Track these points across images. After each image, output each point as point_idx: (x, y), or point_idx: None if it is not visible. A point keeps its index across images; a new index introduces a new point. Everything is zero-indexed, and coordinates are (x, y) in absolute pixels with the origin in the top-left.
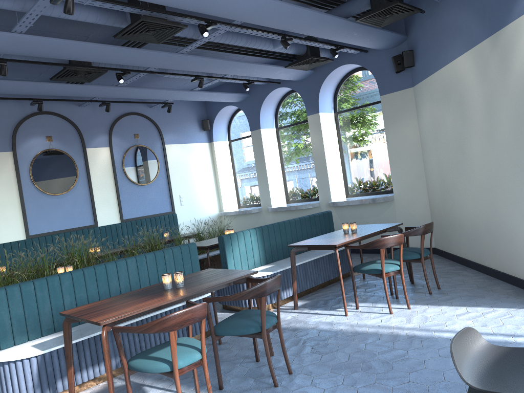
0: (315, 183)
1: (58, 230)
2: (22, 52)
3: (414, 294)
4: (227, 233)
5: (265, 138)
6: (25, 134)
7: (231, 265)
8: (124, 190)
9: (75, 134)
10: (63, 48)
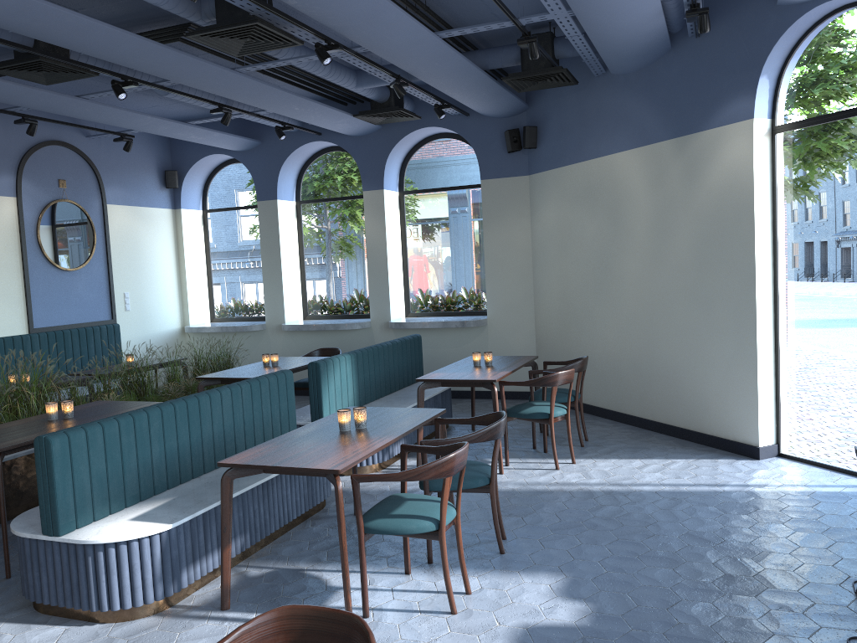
0: (357, 293)
1: None
2: (14, 26)
3: (562, 447)
4: (267, 359)
5: (282, 216)
6: None
7: (326, 406)
8: (37, 277)
9: None
10: (85, 32)
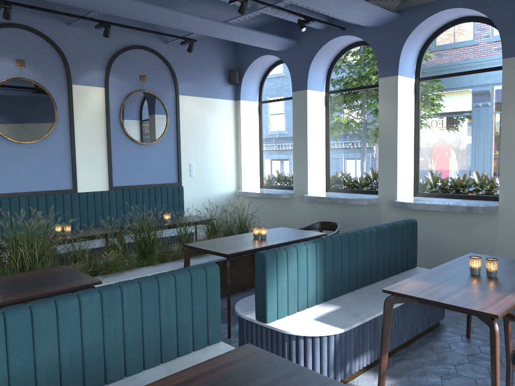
0: (371, 171)
1: (20, 192)
2: None
3: None
4: (256, 231)
5: (311, 103)
6: None
7: (271, 304)
8: (118, 148)
9: (59, 63)
10: None
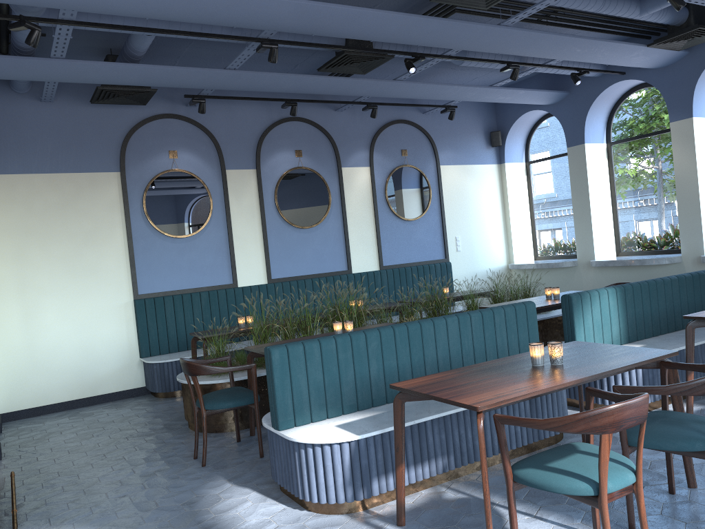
0: (671, 228)
1: (304, 275)
2: (303, 28)
3: None
4: (549, 292)
5: (591, 158)
6: (271, 147)
7: (580, 339)
8: (385, 226)
9: (329, 149)
10: (355, 20)
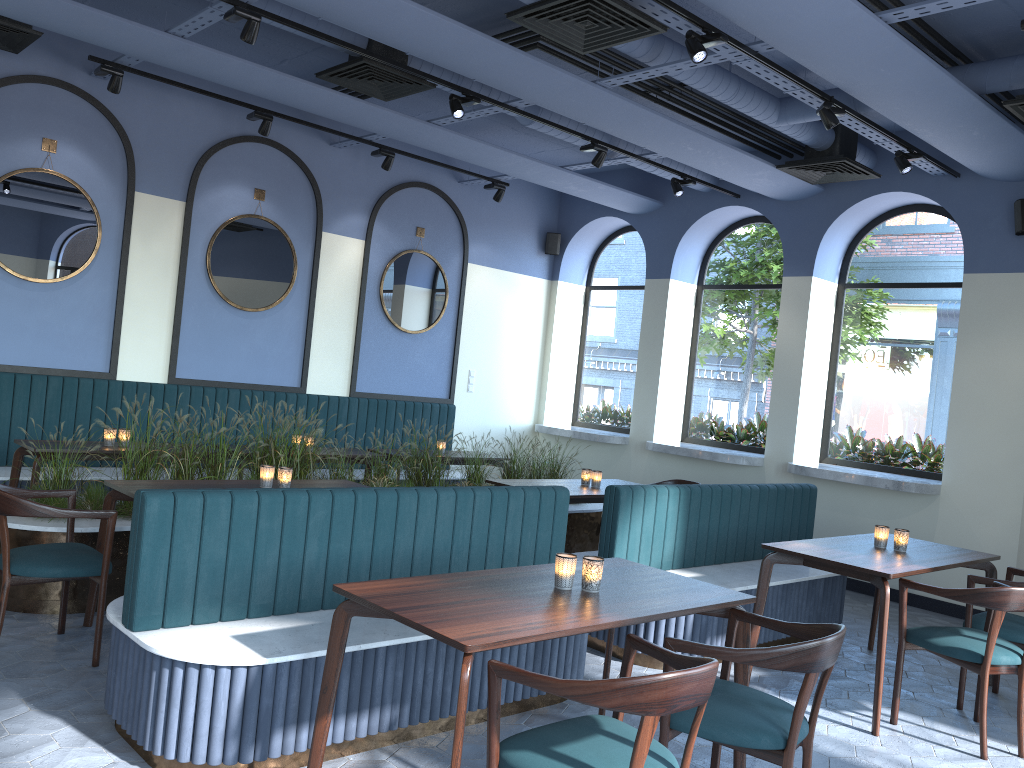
0: (757, 417)
1: (229, 381)
2: (307, 3)
3: (1014, 721)
4: (586, 476)
5: (674, 301)
6: (218, 175)
7: (620, 553)
8: (371, 334)
9: (310, 199)
10: (390, 14)
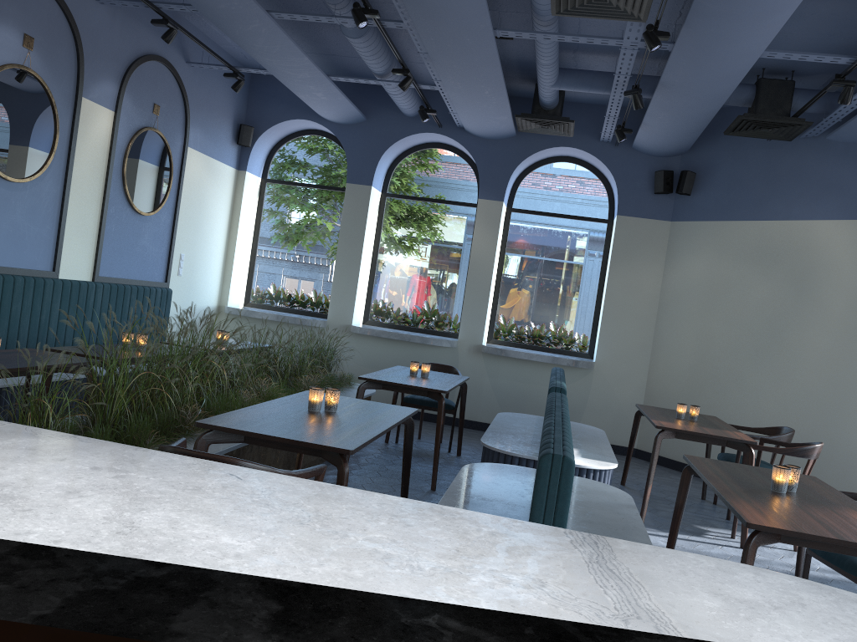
0: (434, 306)
1: None
2: None
3: None
4: (417, 368)
5: (371, 205)
6: None
7: None
8: (113, 214)
9: (72, 57)
10: None
